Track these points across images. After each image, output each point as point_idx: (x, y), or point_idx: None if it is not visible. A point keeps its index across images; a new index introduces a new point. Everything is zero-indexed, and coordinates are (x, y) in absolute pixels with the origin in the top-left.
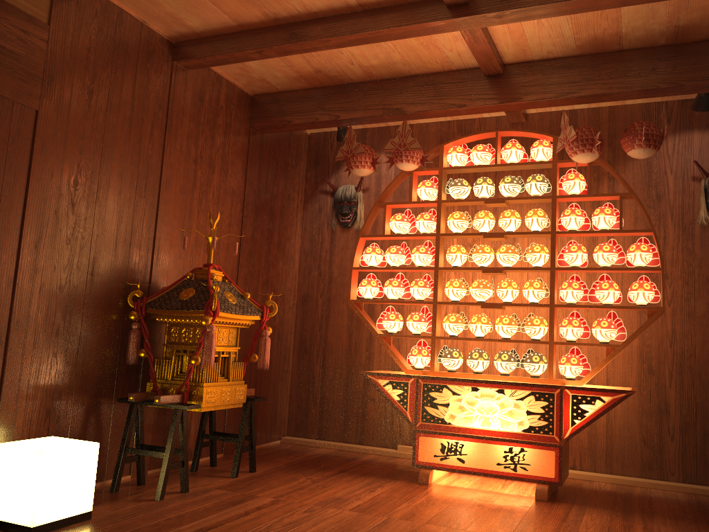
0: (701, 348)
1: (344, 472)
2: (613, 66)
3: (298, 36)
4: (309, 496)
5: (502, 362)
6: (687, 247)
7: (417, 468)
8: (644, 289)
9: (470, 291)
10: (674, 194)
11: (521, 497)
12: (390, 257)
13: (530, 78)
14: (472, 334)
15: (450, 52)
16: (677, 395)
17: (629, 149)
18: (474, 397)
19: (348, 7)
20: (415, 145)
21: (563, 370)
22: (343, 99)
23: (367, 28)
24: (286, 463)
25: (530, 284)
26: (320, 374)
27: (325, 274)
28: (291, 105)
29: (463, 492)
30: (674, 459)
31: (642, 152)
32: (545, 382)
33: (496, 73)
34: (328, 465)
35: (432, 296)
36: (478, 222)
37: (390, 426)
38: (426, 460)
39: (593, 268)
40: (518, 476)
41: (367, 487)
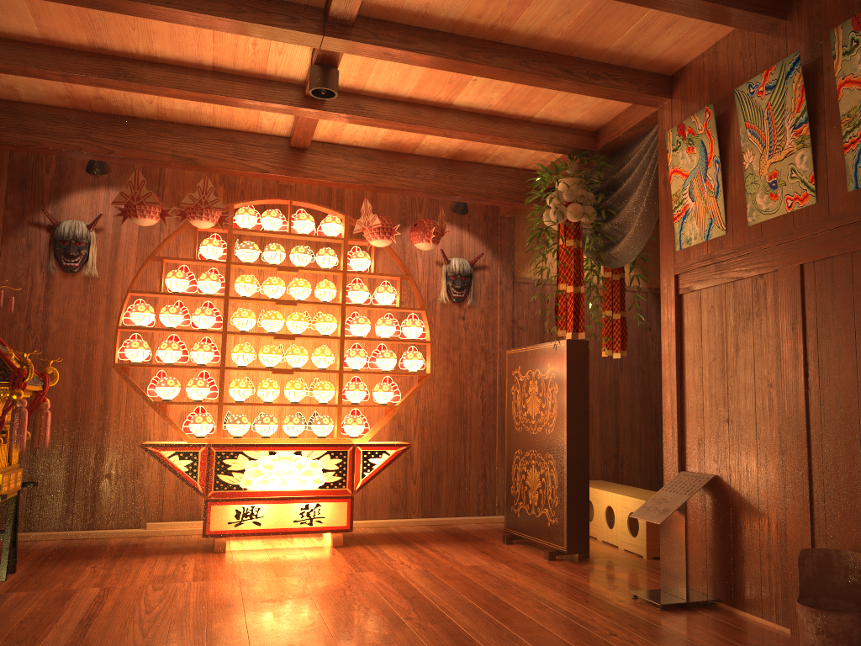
0: (438, 405)
1: (119, 556)
2: (405, 166)
3: (128, 75)
4: (131, 579)
5: (294, 425)
6: (430, 321)
7: (188, 542)
8: (418, 358)
9: (260, 356)
10: (422, 275)
11: (319, 547)
12: (169, 317)
13: (333, 160)
14: (234, 398)
15: (267, 120)
16: (419, 446)
17: (418, 241)
18: (272, 461)
19: (198, 65)
20: (218, 204)
21: (349, 430)
22: (119, 132)
23: (217, 91)
24: (34, 560)
25: (322, 351)
26: (29, 452)
27: (38, 328)
28: (40, 123)
29: (266, 552)
30: (416, 499)
31: (428, 246)
32: (334, 441)
33: (302, 147)
34: (88, 554)
35: (213, 361)
36: (272, 289)
37: (132, 504)
38: (219, 529)
39: (377, 339)
40: (314, 529)
41: (172, 563)
